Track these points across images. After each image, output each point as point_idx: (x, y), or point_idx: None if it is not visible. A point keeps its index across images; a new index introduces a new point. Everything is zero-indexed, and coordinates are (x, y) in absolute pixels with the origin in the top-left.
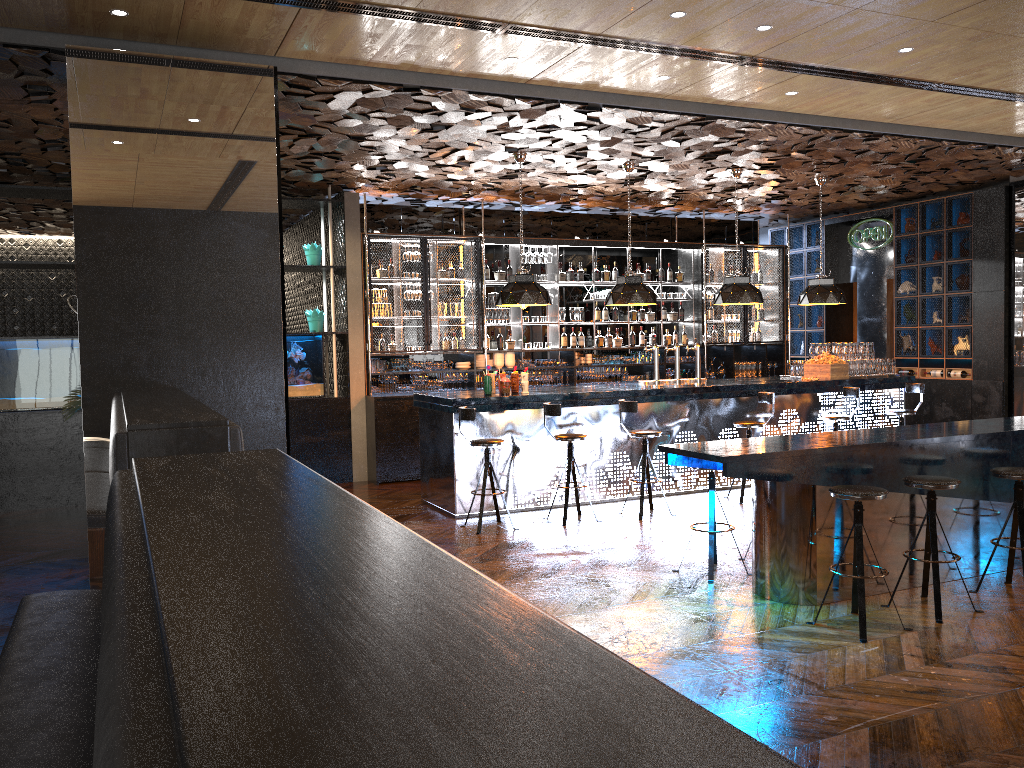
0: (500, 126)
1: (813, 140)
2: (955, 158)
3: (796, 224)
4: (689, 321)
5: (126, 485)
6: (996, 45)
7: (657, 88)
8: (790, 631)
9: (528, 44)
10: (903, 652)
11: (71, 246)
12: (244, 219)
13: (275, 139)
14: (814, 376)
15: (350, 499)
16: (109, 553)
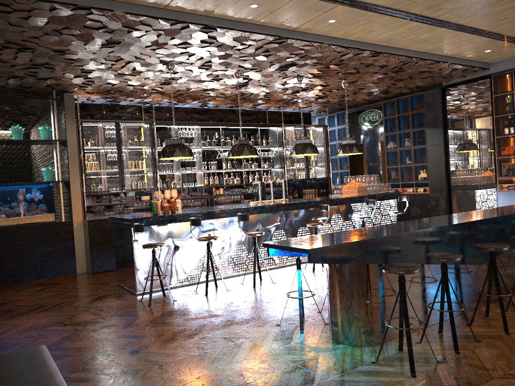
0: (153, 43)
1: (343, 56)
2: (418, 69)
3: (331, 114)
4: (277, 168)
5: None
6: None
7: (250, 15)
8: (361, 371)
9: None
10: (443, 384)
11: None
12: None
13: None
14: (348, 194)
15: None
16: None
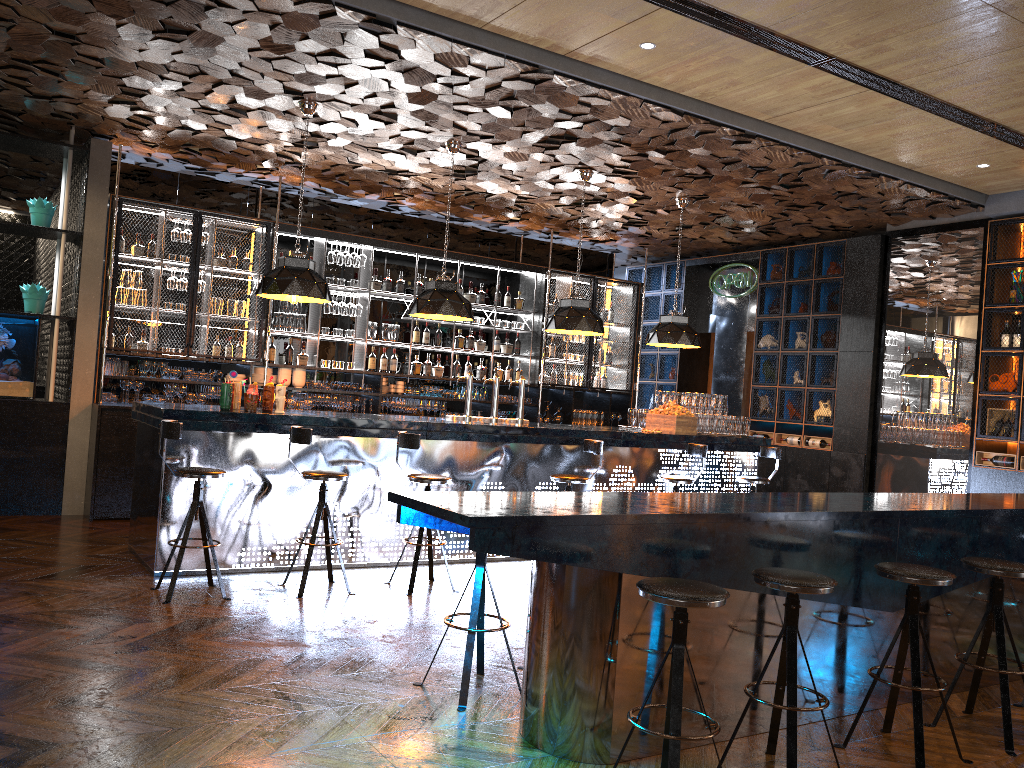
0: (264, 43)
1: (674, 132)
2: (834, 187)
3: (656, 263)
4: (525, 356)
5: None
6: None
7: (471, 6)
8: None
9: None
10: None
11: None
12: None
13: None
14: (657, 429)
15: None
16: None
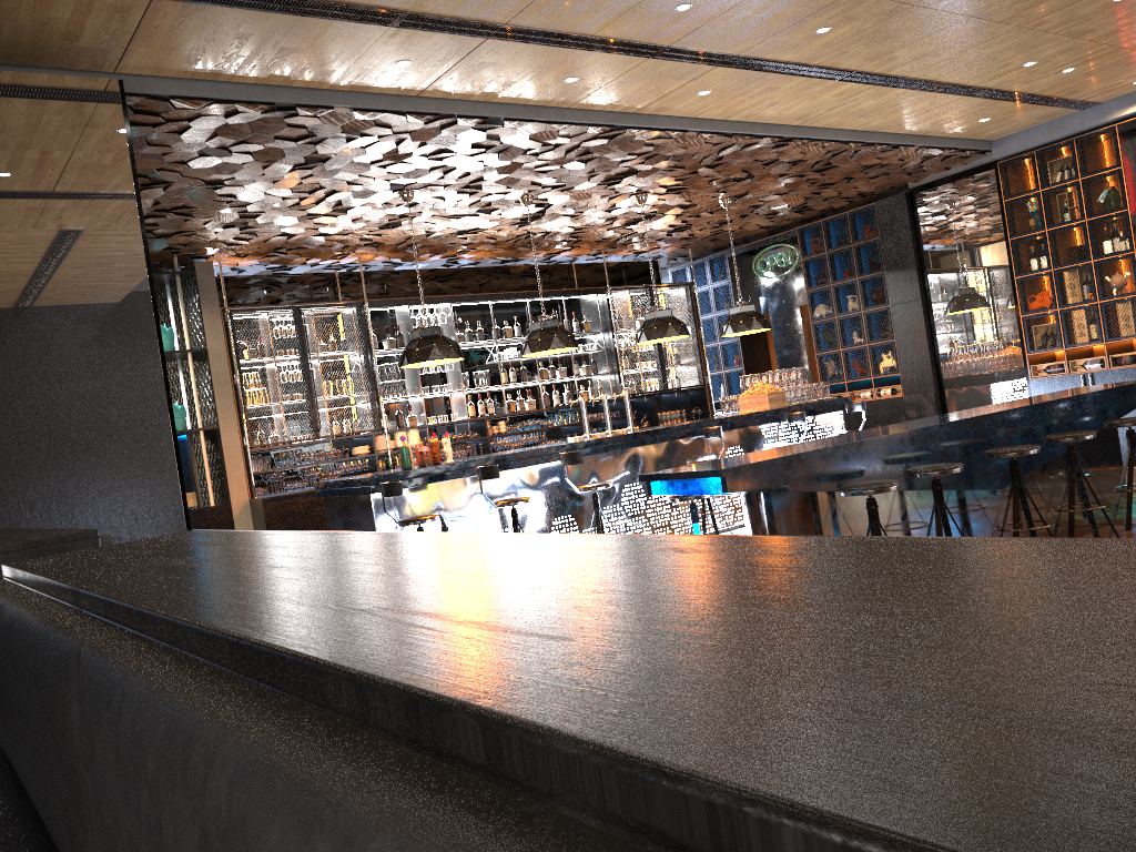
0: (387, 155)
1: (723, 150)
2: (860, 163)
3: (697, 260)
4: (604, 373)
5: (8, 588)
6: (910, 20)
7: (563, 94)
8: None
9: (424, 41)
10: None
11: None
12: (102, 266)
13: (130, 167)
14: (752, 409)
15: (347, 533)
16: (37, 638)
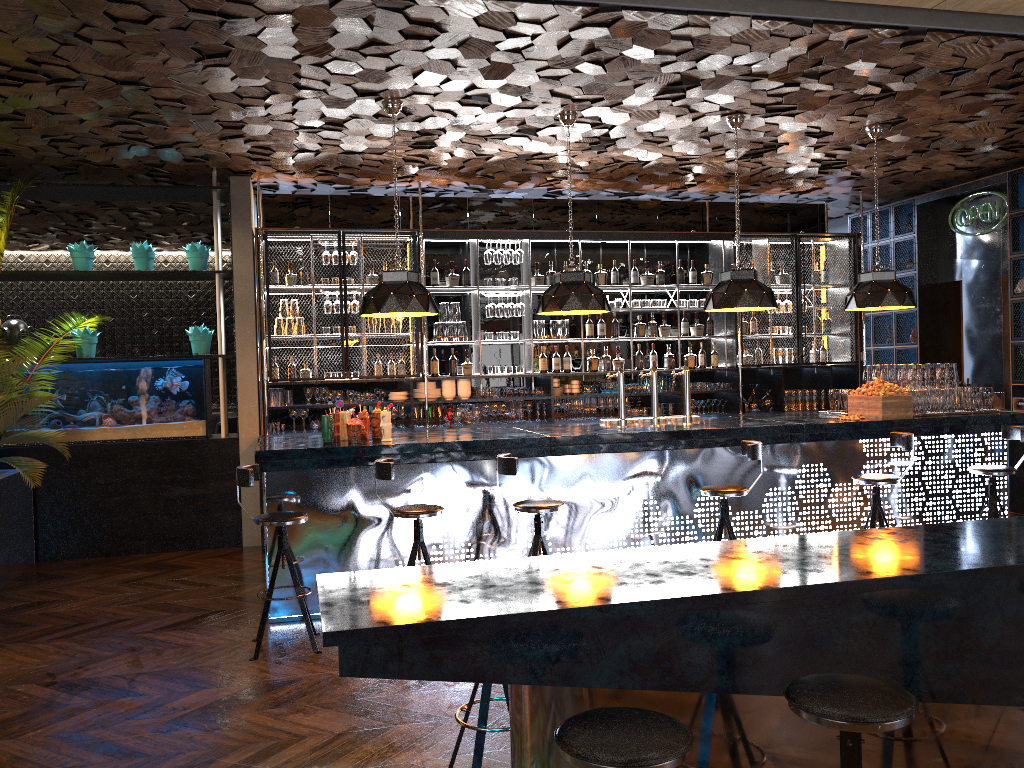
0: (301, 47)
1: (812, 49)
2: None
3: (881, 206)
4: (719, 336)
5: None
6: None
7: None
8: None
9: None
10: None
11: (34, 262)
12: None
13: None
14: (861, 413)
15: None
16: None
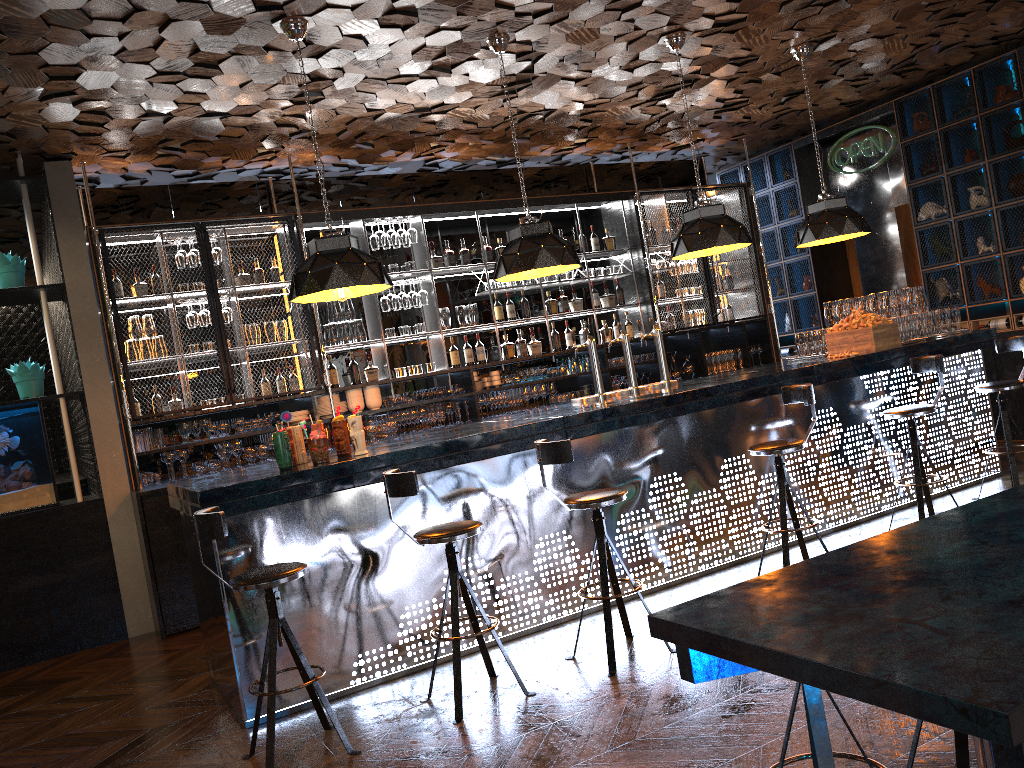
0: None
1: None
2: None
3: (753, 158)
4: (633, 304)
5: None
6: None
7: None
8: None
9: None
10: None
11: None
12: None
13: None
14: (846, 350)
15: None
16: None
